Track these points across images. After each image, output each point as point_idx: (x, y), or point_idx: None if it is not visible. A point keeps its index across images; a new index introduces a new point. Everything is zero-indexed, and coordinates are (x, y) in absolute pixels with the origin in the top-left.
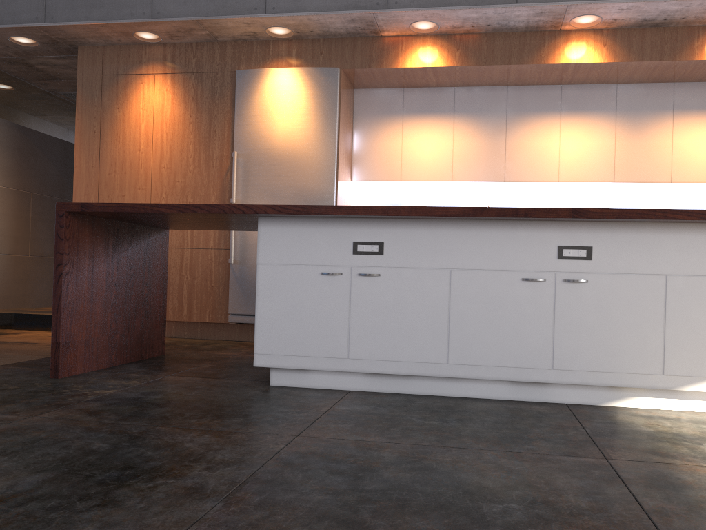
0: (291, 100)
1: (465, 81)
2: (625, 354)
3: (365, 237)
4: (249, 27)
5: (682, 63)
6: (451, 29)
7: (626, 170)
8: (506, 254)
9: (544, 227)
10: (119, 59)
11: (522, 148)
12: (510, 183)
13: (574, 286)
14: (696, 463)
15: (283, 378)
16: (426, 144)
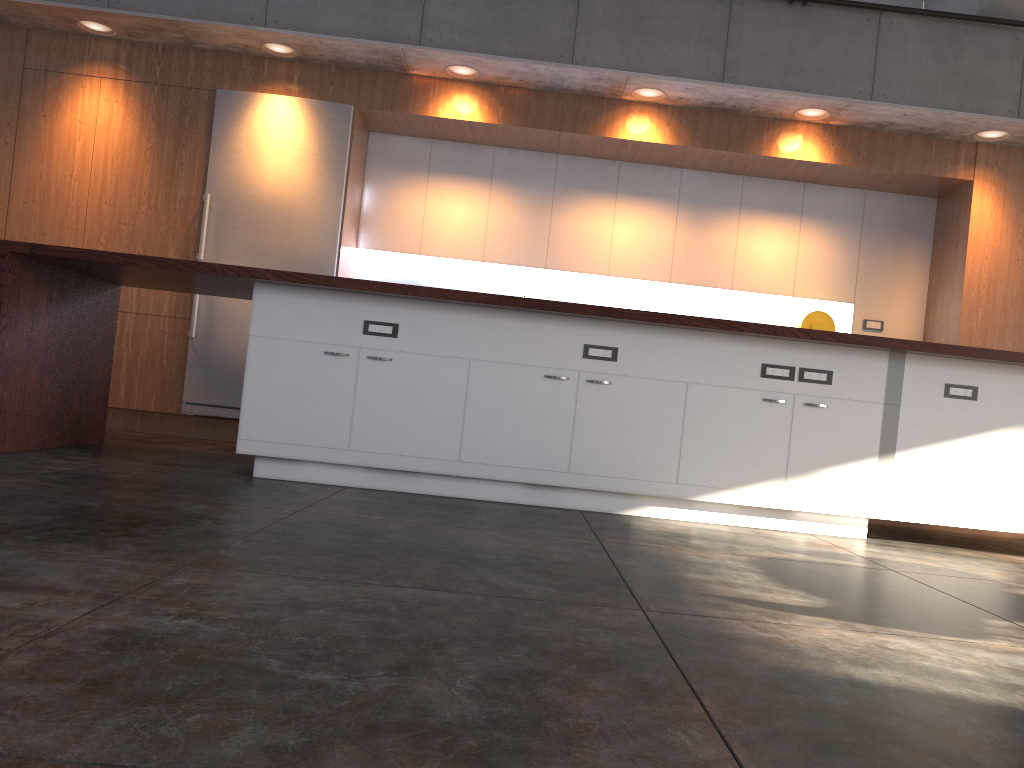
0: (289, 138)
1: (507, 142)
2: (642, 460)
3: (378, 317)
4: (241, 38)
5: (749, 157)
6: (495, 79)
7: (684, 270)
8: (530, 348)
9: (571, 323)
10: (51, 51)
11: (569, 230)
12: (552, 271)
13: (597, 387)
14: (678, 548)
15: (270, 469)
16: (455, 212)
